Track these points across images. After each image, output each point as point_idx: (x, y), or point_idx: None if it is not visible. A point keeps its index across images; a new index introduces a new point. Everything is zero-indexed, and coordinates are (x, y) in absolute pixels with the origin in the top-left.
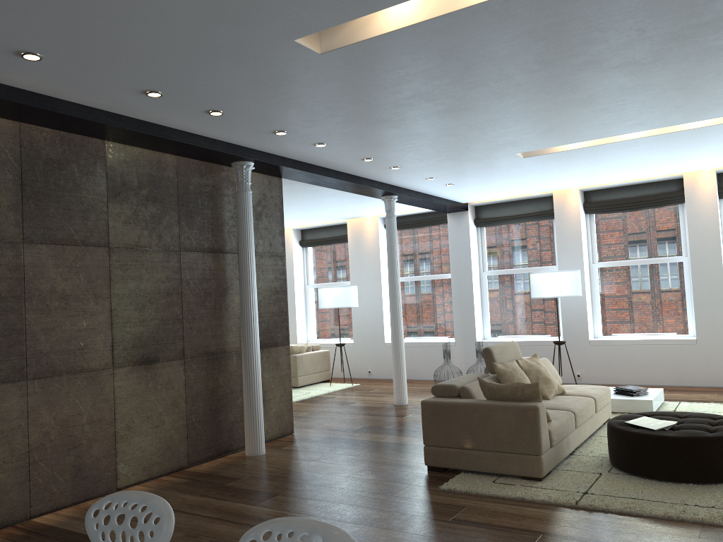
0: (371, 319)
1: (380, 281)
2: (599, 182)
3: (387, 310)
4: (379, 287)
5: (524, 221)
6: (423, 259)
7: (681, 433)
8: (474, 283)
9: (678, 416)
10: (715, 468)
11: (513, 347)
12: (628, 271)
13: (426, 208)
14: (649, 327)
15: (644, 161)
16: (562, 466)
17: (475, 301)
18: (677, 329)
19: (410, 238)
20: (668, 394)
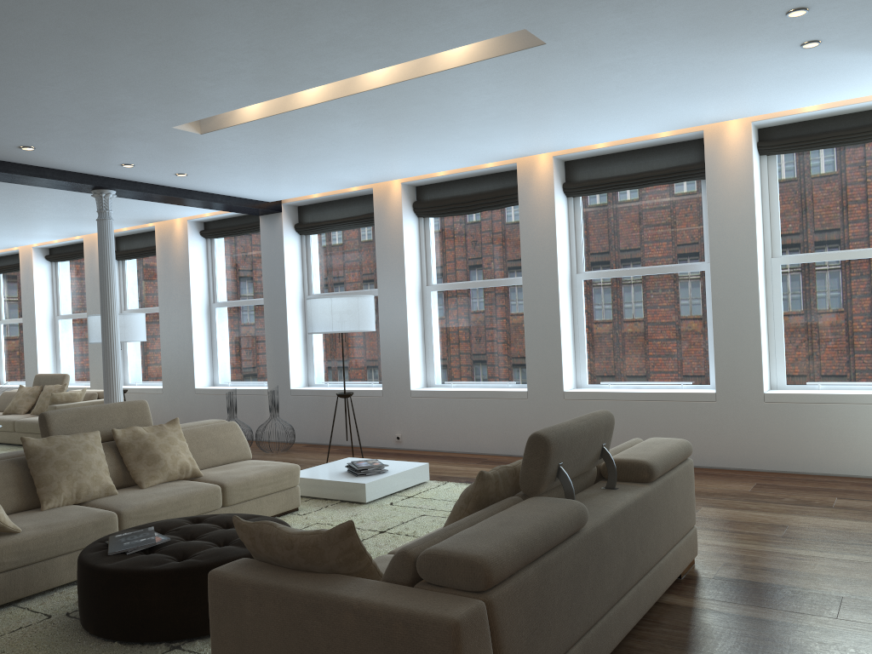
0: (181, 357)
1: (189, 307)
2: (410, 173)
3: (201, 346)
4: (189, 315)
5: (352, 228)
6: (245, 277)
7: (126, 562)
8: (289, 311)
9: (229, 525)
10: (149, 620)
11: (128, 410)
12: (465, 296)
13: (208, 208)
14: (488, 373)
15: (411, 142)
16: (34, 600)
17: (291, 335)
18: (518, 376)
19: (232, 249)
20: (466, 469)
